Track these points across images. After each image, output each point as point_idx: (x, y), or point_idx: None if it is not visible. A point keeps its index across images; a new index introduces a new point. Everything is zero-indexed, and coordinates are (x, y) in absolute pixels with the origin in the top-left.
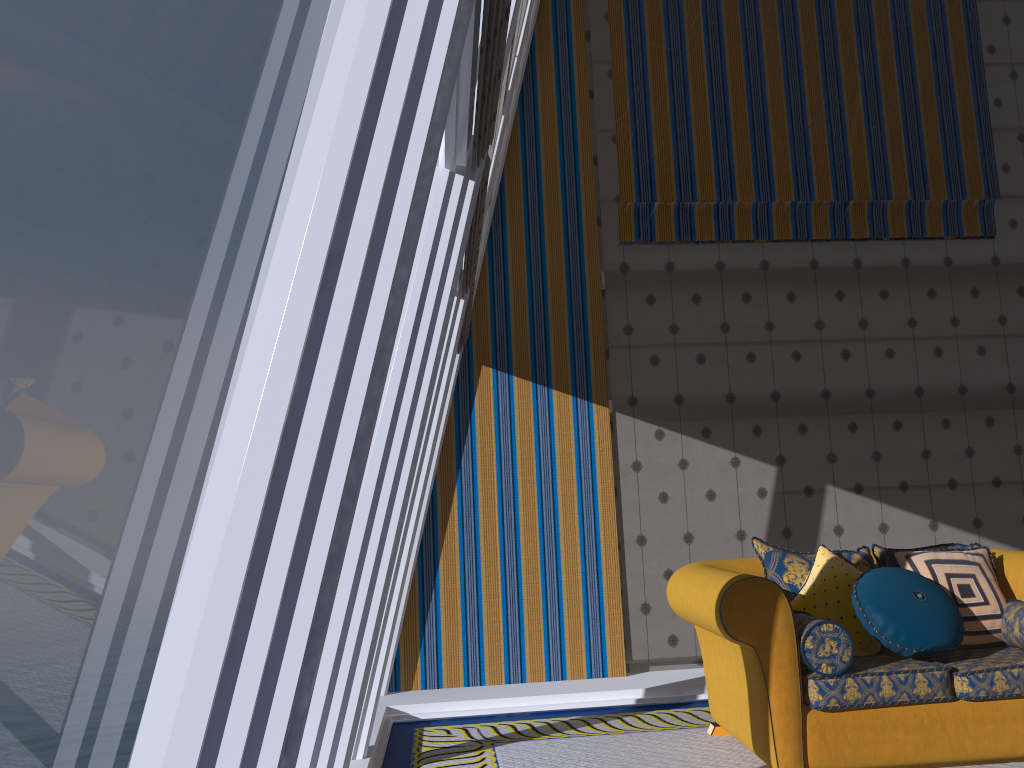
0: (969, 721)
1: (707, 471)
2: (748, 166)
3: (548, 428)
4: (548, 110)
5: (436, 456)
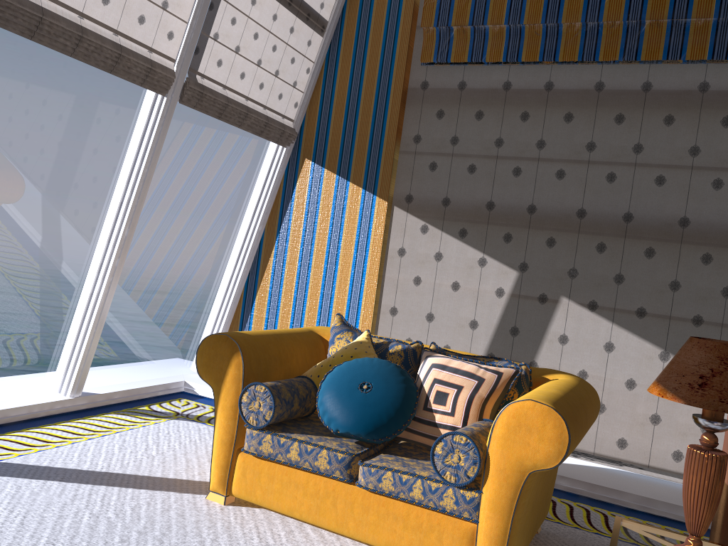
0: (356, 506)
1: (457, 266)
2: None
3: (341, 212)
4: None
5: (260, 221)
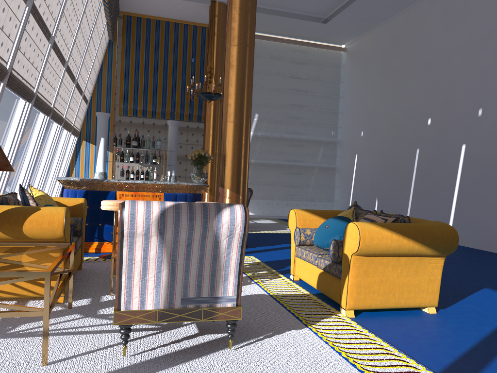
0: None
1: None
2: (151, 101)
3: None
4: (104, 81)
5: (70, 160)
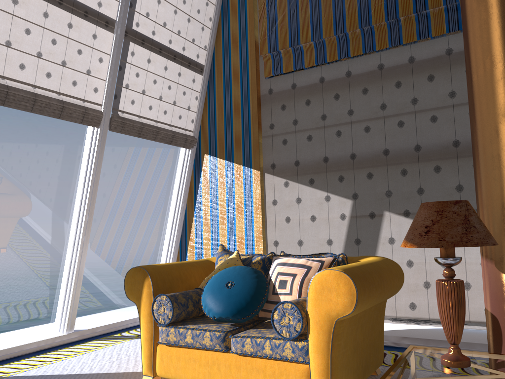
0: (232, 367)
1: (311, 204)
2: (330, 14)
3: (232, 184)
4: (234, 13)
5: (182, 200)
